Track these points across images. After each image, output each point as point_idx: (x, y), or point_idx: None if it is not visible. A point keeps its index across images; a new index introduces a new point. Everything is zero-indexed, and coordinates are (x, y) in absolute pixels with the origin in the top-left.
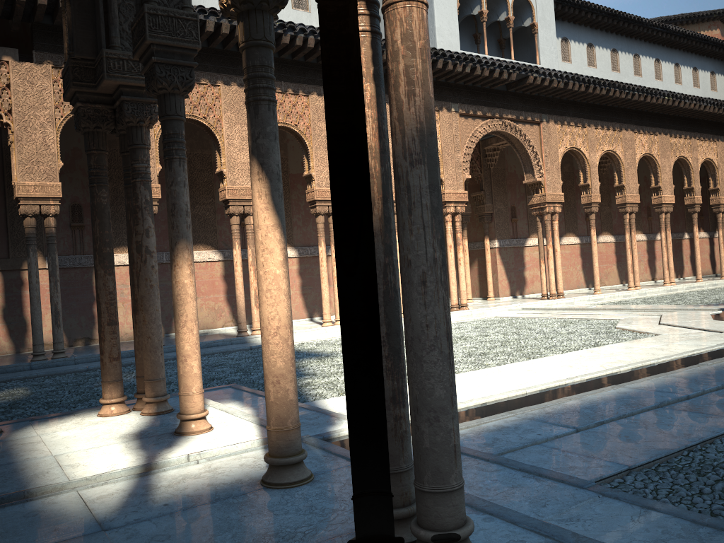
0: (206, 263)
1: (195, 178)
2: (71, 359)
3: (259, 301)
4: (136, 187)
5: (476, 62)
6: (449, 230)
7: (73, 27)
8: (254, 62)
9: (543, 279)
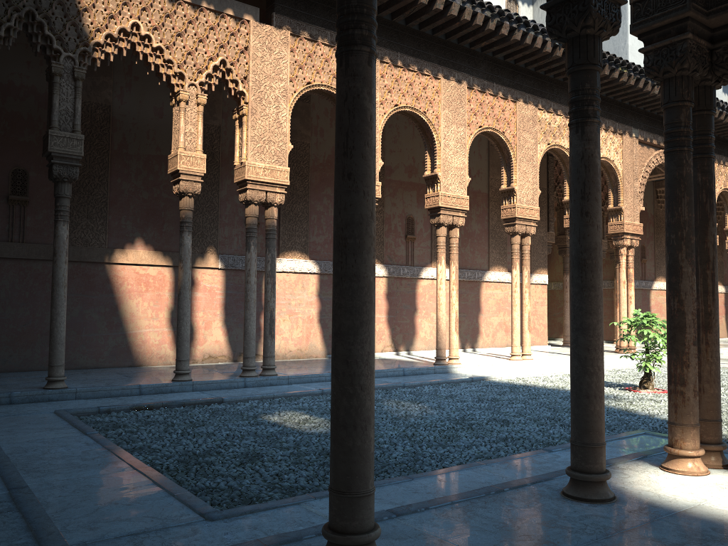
0: None
1: None
2: (285, 378)
3: None
4: None
5: None
6: (623, 265)
7: None
8: None
9: None
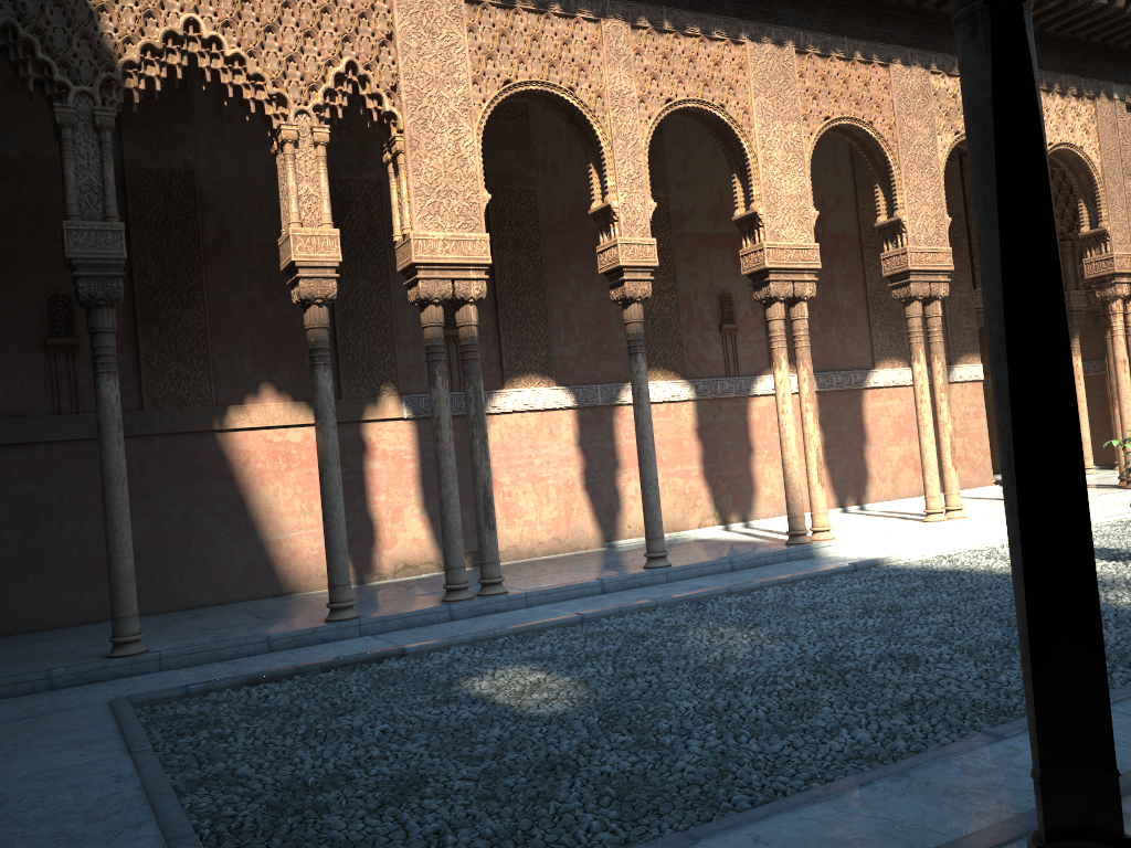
0: (666, 405)
1: None
2: (520, 597)
3: None
4: None
5: None
6: (1119, 331)
7: None
8: None
9: None
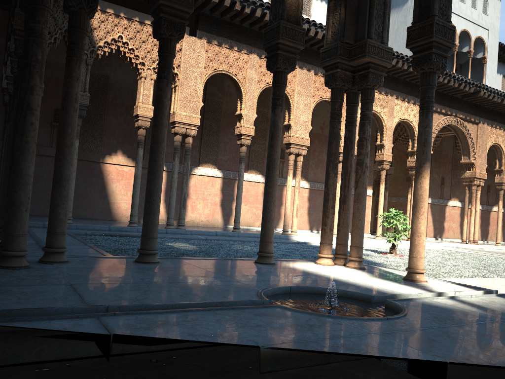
0: (254, 183)
1: (256, 126)
2: (189, 231)
3: None
4: (365, 125)
5: (451, 77)
6: None
7: (346, 23)
8: None
9: (464, 229)
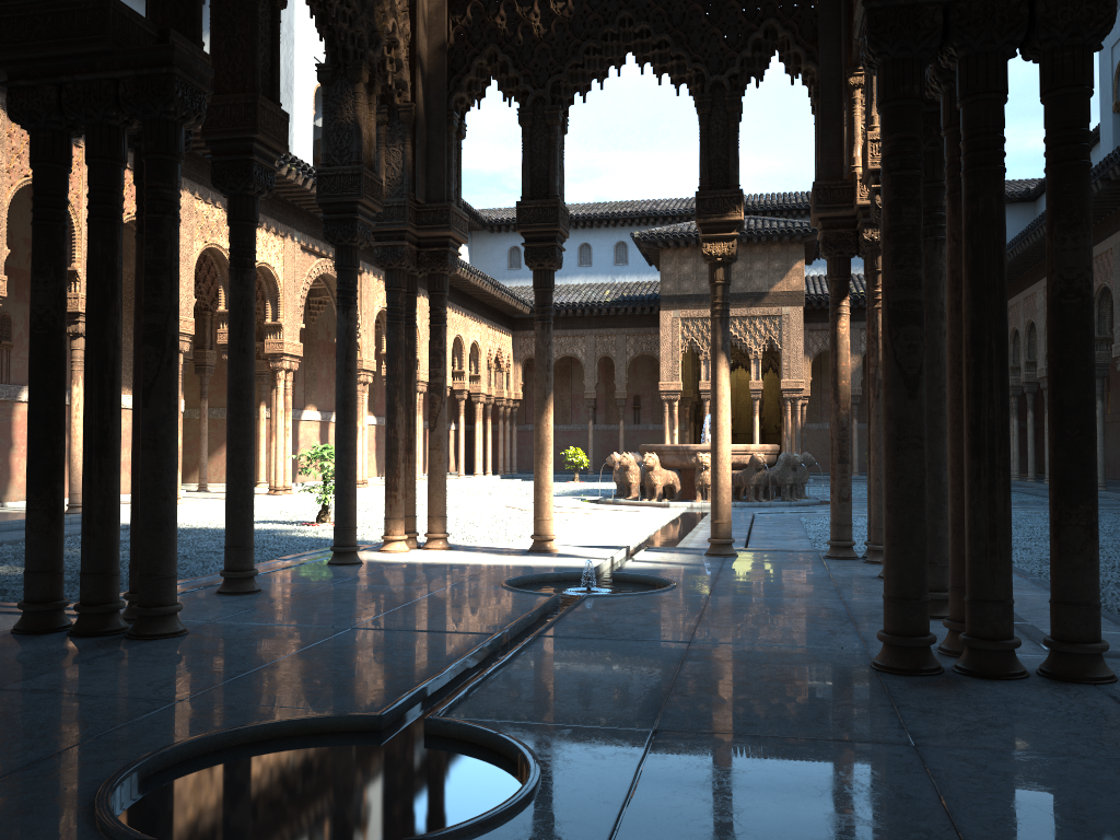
0: None
1: None
2: None
3: (718, 442)
4: (441, 331)
5: None
6: (282, 391)
7: (419, 172)
8: (727, 294)
9: None
